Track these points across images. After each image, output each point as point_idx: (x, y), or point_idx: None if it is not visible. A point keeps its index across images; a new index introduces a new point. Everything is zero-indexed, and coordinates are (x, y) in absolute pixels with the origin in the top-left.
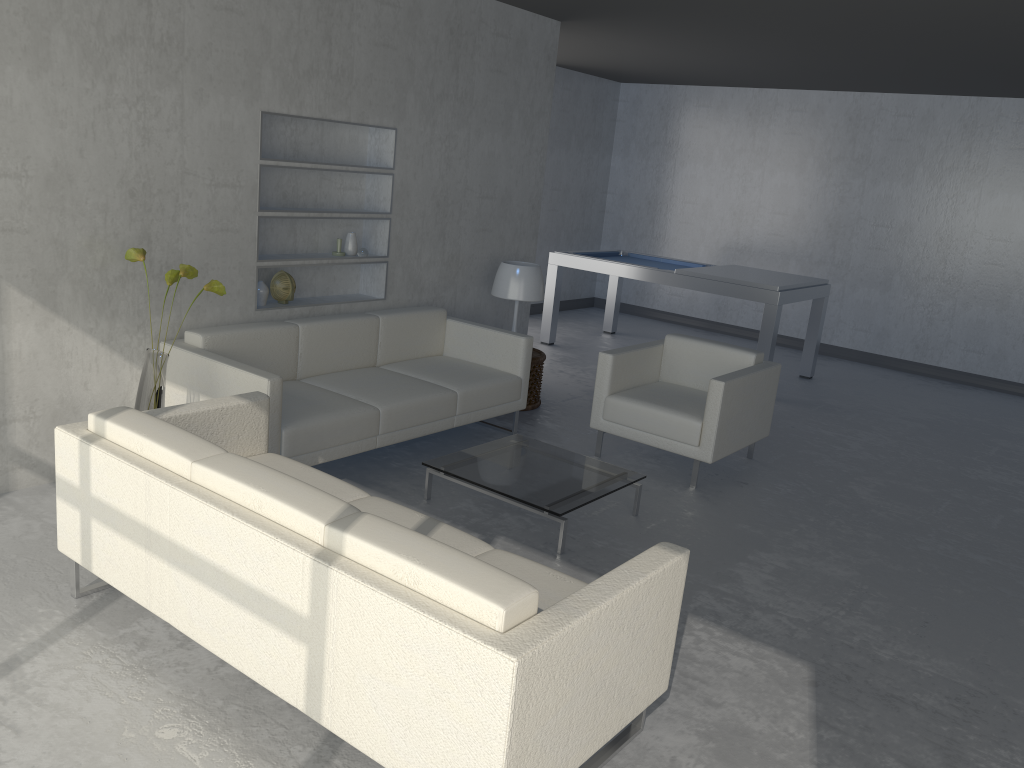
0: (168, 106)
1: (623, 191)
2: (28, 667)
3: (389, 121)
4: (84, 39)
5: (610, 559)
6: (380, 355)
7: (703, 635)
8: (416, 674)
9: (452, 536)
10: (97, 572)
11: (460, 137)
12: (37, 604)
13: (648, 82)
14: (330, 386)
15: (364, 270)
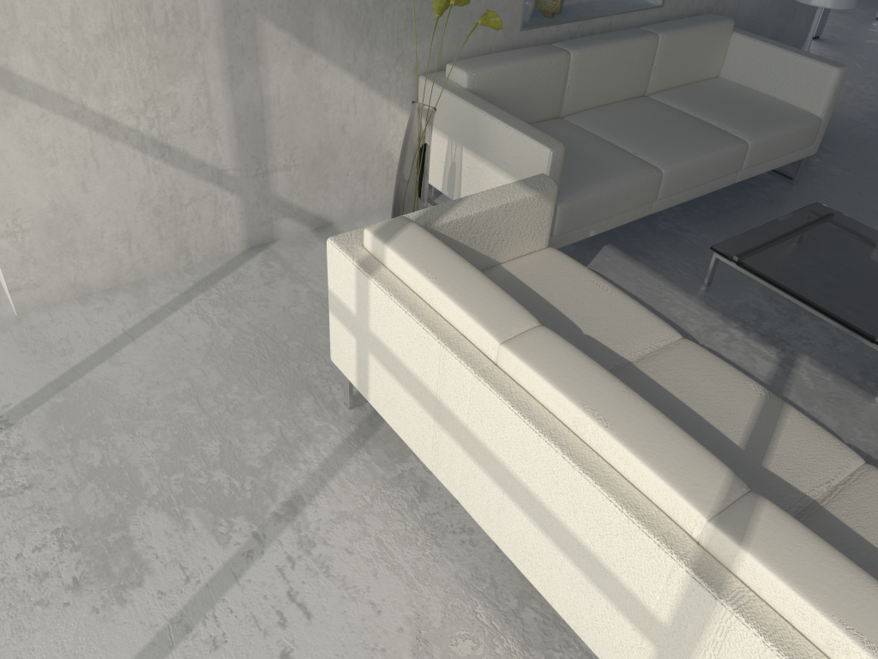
0: None
1: None
2: (311, 512)
3: None
4: None
5: None
6: (652, 82)
7: None
8: None
9: (807, 437)
10: (374, 406)
11: None
12: (312, 414)
13: None
14: (600, 131)
15: None
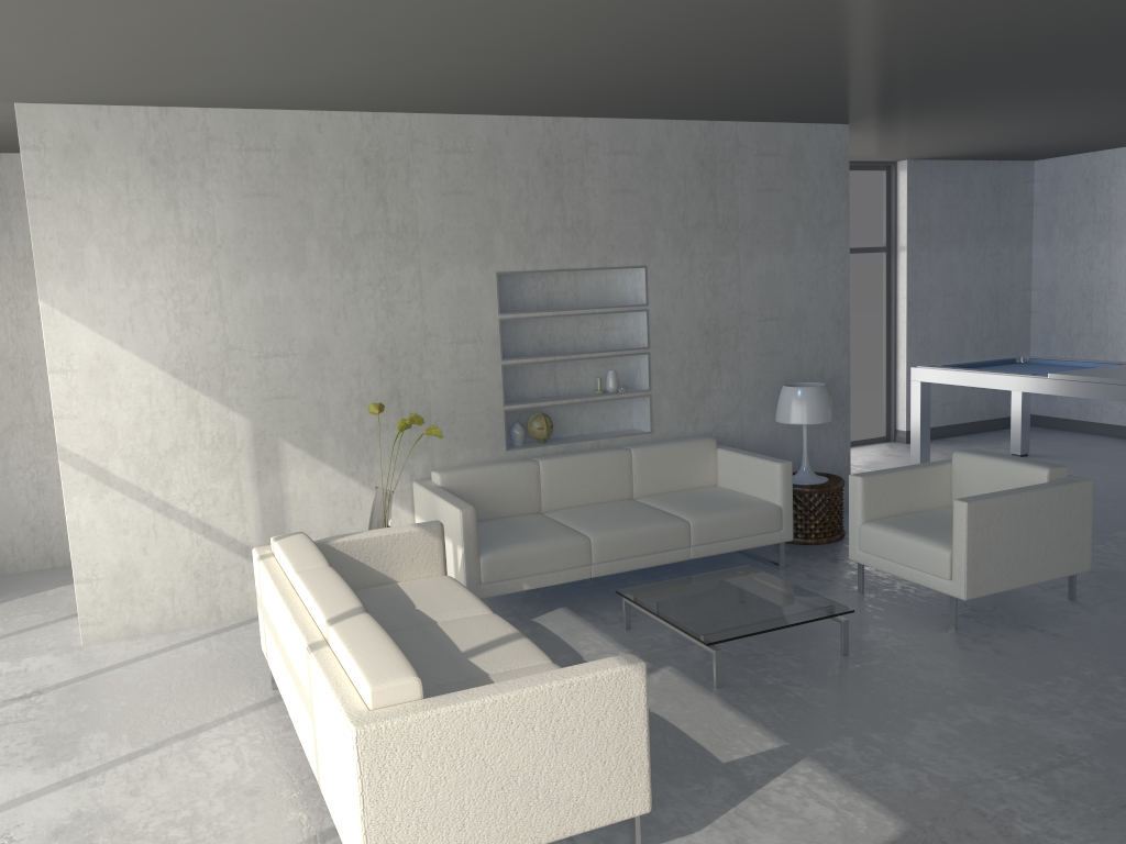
0: (407, 282)
1: (1050, 285)
2: (204, 734)
3: (636, 260)
4: (332, 241)
5: (768, 696)
6: (636, 488)
7: (801, 779)
8: (334, 744)
9: (518, 649)
10: (269, 666)
11: (727, 263)
12: (244, 691)
13: (1063, 154)
14: (563, 518)
15: (635, 405)
